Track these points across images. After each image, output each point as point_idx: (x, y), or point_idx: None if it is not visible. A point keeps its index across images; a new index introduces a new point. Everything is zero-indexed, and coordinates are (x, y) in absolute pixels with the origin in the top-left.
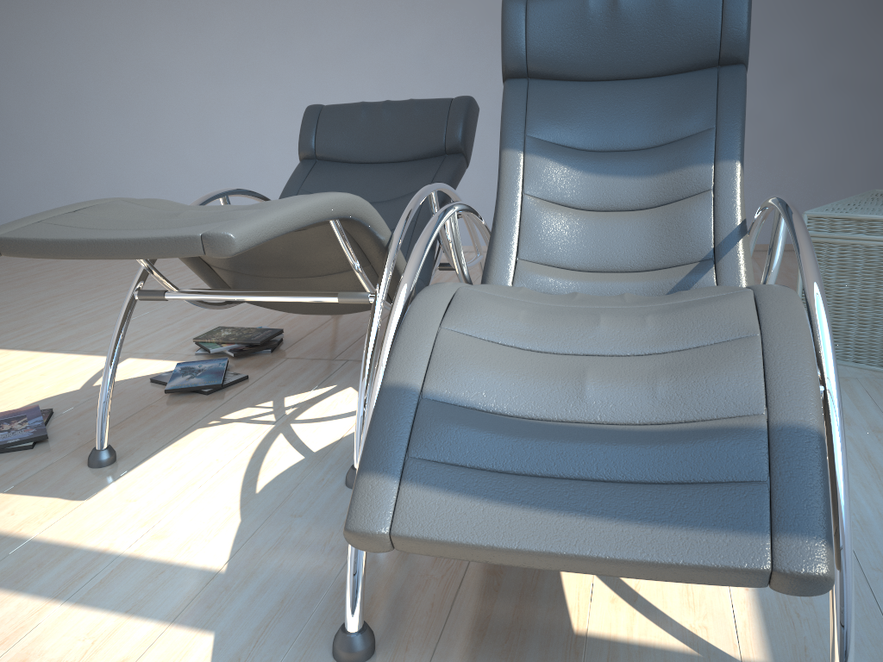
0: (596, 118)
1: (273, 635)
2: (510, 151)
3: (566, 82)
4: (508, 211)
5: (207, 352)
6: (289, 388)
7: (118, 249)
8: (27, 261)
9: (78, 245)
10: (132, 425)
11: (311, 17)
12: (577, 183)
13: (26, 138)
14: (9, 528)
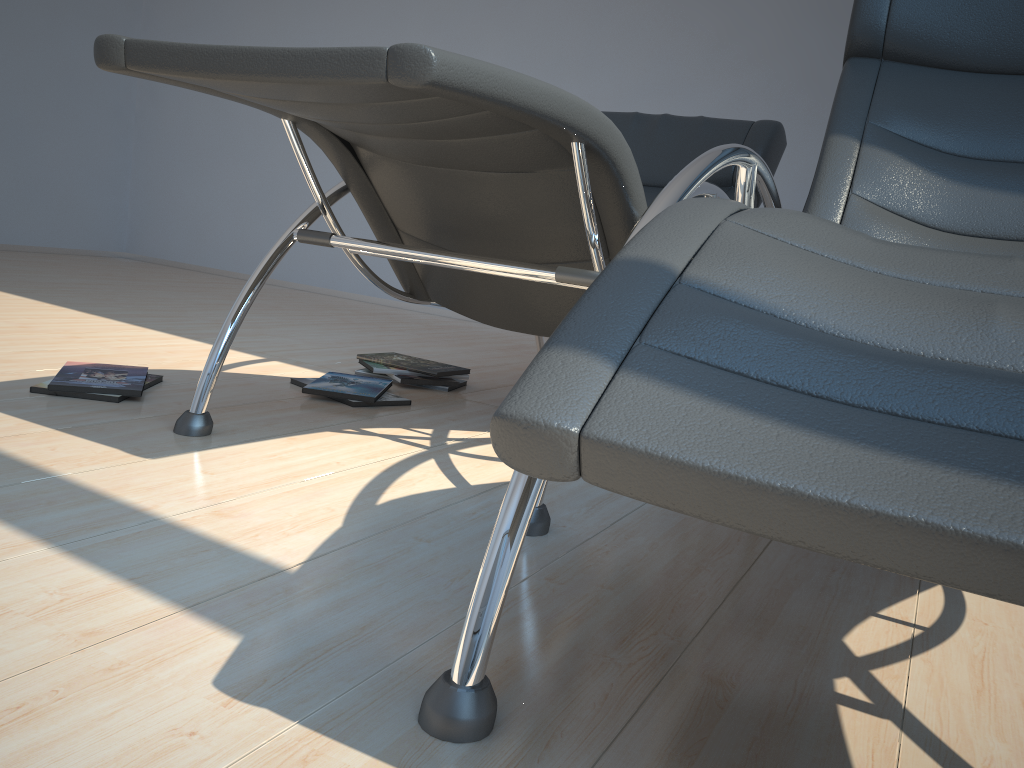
0: (977, 116)
1: (332, 665)
2: (840, 137)
3: (938, 70)
4: (823, 211)
5: (369, 373)
6: (459, 423)
7: (272, 64)
8: (209, 278)
9: (223, 55)
10: (248, 410)
11: (590, 56)
12: (935, 192)
13: (246, 147)
14: (39, 461)
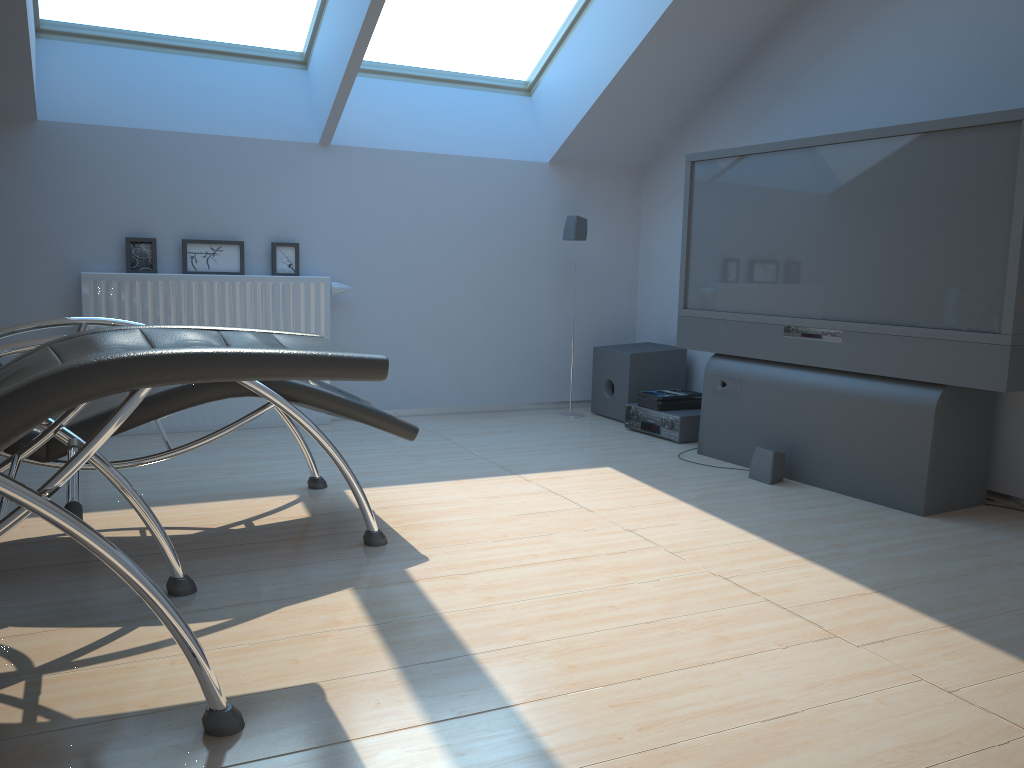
0: None
1: (388, 558)
2: None
3: None
4: None
5: None
6: None
7: None
8: None
9: None
10: None
11: None
12: None
13: None
14: (399, 687)
